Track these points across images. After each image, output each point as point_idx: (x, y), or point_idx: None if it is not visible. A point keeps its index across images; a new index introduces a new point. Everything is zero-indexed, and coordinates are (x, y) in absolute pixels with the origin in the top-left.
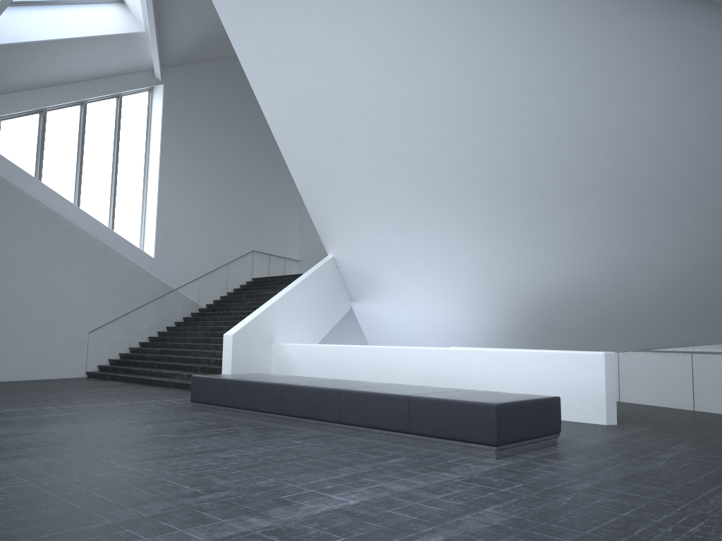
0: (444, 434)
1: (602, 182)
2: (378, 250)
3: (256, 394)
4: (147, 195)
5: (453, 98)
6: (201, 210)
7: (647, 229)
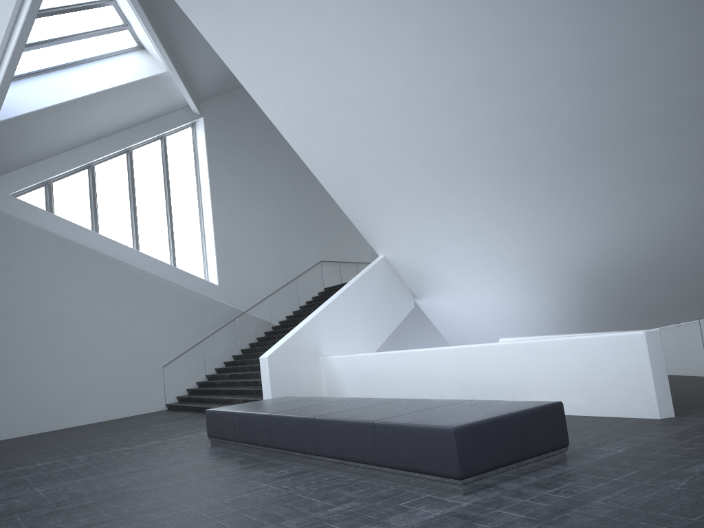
0: (410, 466)
1: (618, 128)
2: (420, 244)
3: (252, 427)
4: (204, 226)
5: (434, 69)
6: (260, 230)
7: (687, 173)
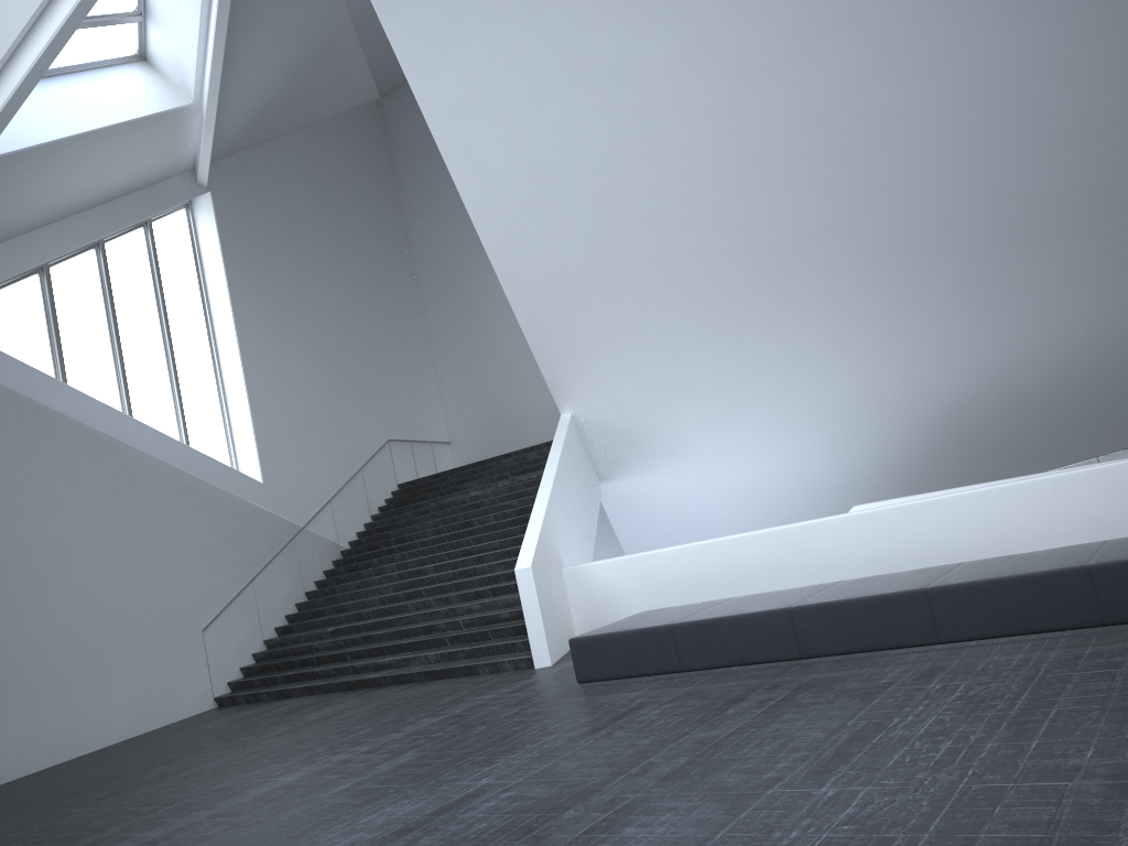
0: None
1: (1114, 195)
2: (664, 386)
3: (733, 638)
4: (224, 381)
5: (855, 108)
6: (307, 389)
7: None
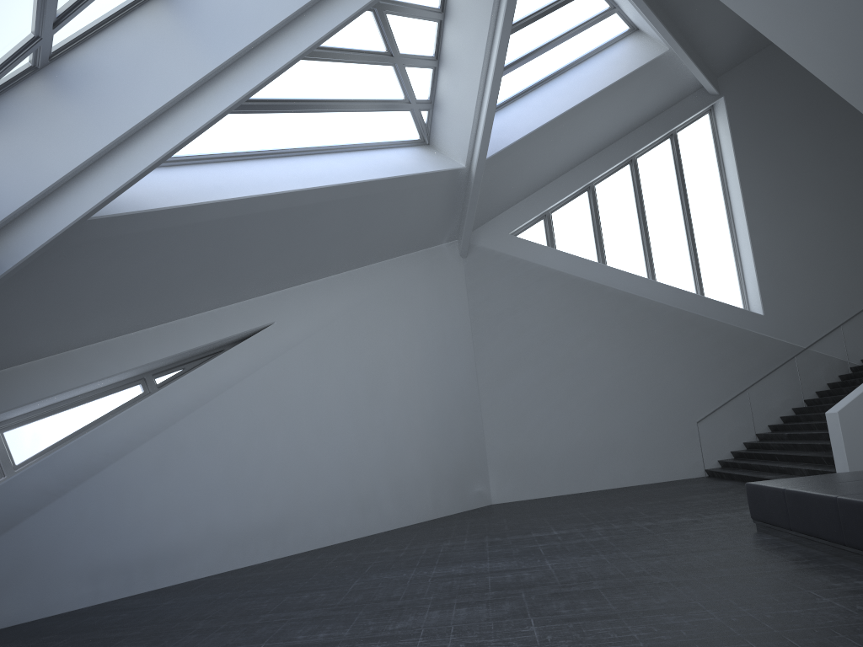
0: None
1: None
2: None
3: (811, 512)
4: (737, 238)
5: None
6: (819, 234)
7: None
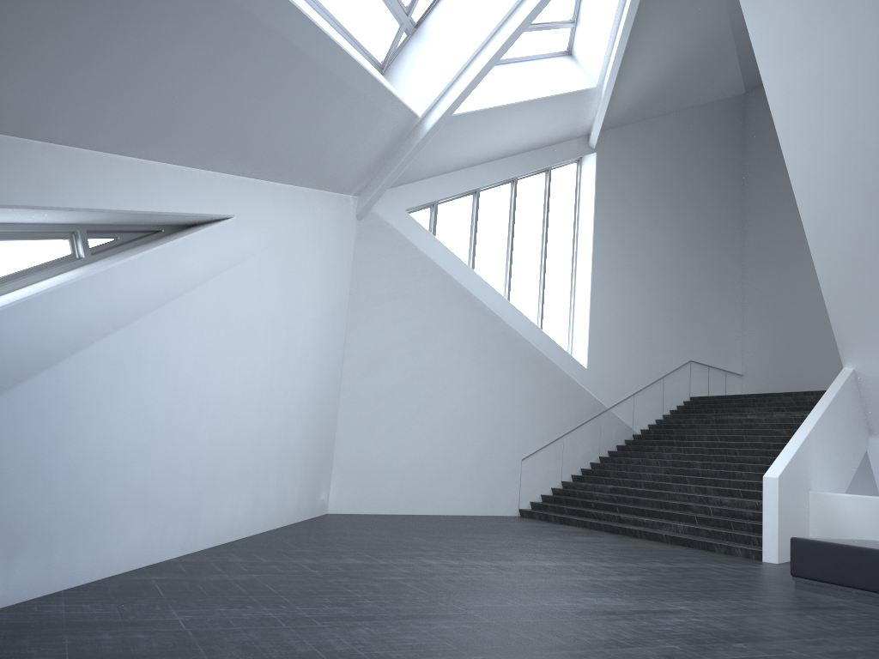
0: None
1: None
2: None
3: None
4: (576, 289)
5: None
6: (634, 308)
7: None
